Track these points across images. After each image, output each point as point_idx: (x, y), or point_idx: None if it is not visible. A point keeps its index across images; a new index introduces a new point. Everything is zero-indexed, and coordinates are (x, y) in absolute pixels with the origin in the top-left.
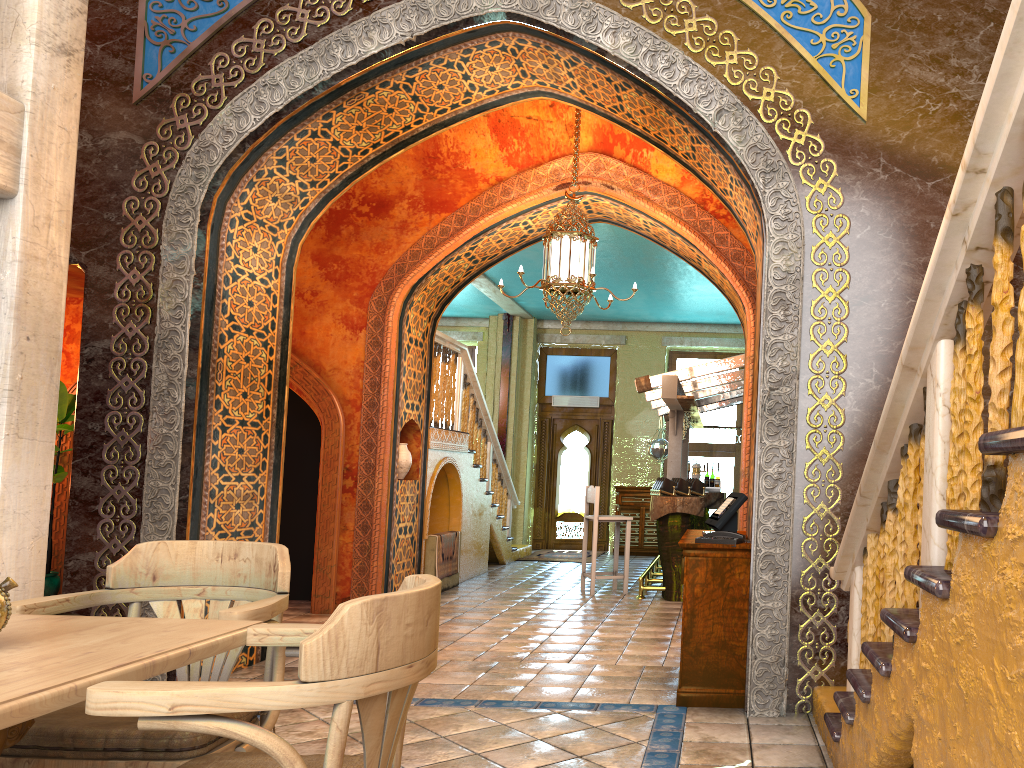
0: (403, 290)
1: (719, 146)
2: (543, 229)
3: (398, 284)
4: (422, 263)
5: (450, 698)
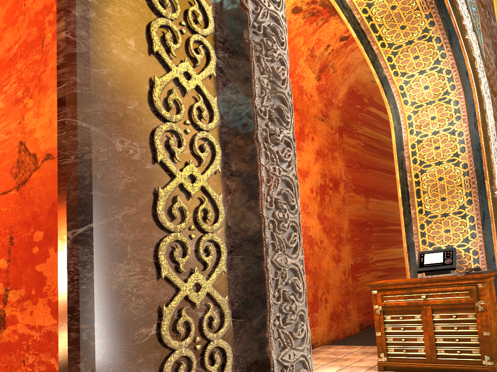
0: None
1: (458, 47)
2: None
3: None
4: None
5: None
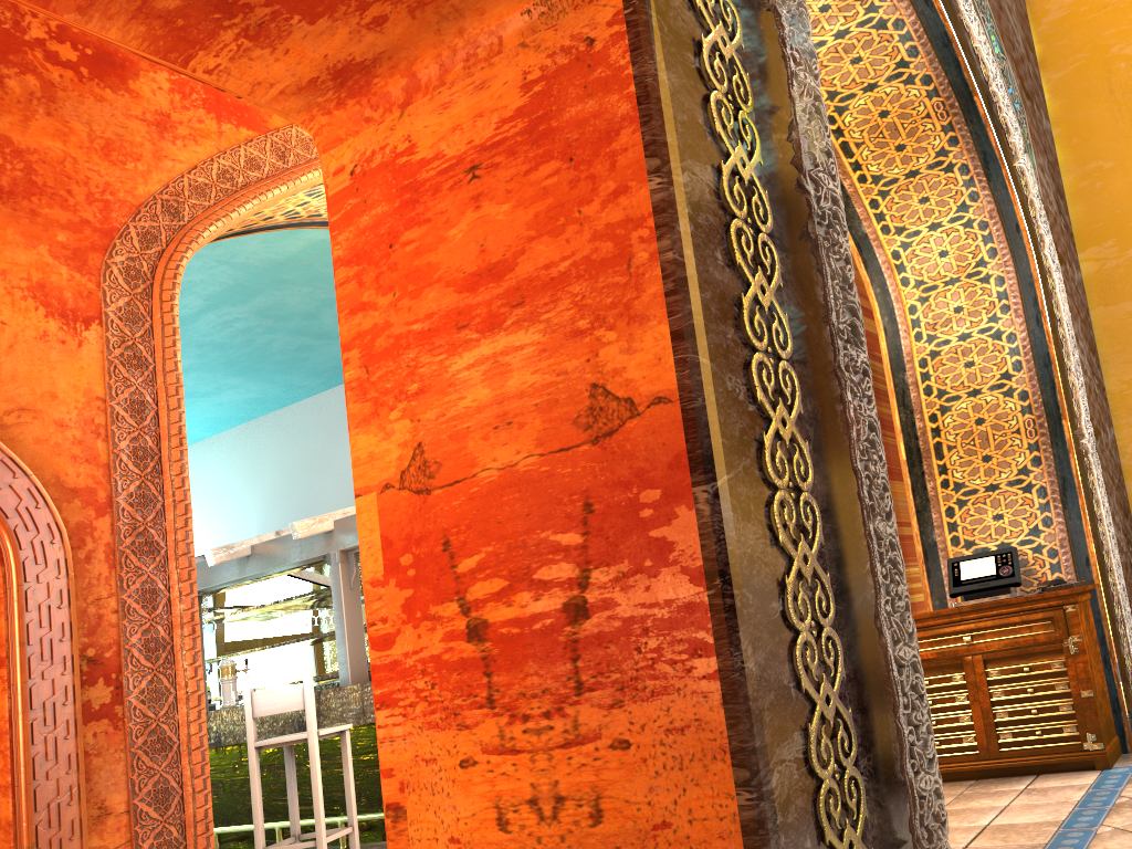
0: (190, 257)
1: (1001, 182)
2: (294, 215)
3: (185, 241)
4: (232, 212)
5: (1044, 844)
